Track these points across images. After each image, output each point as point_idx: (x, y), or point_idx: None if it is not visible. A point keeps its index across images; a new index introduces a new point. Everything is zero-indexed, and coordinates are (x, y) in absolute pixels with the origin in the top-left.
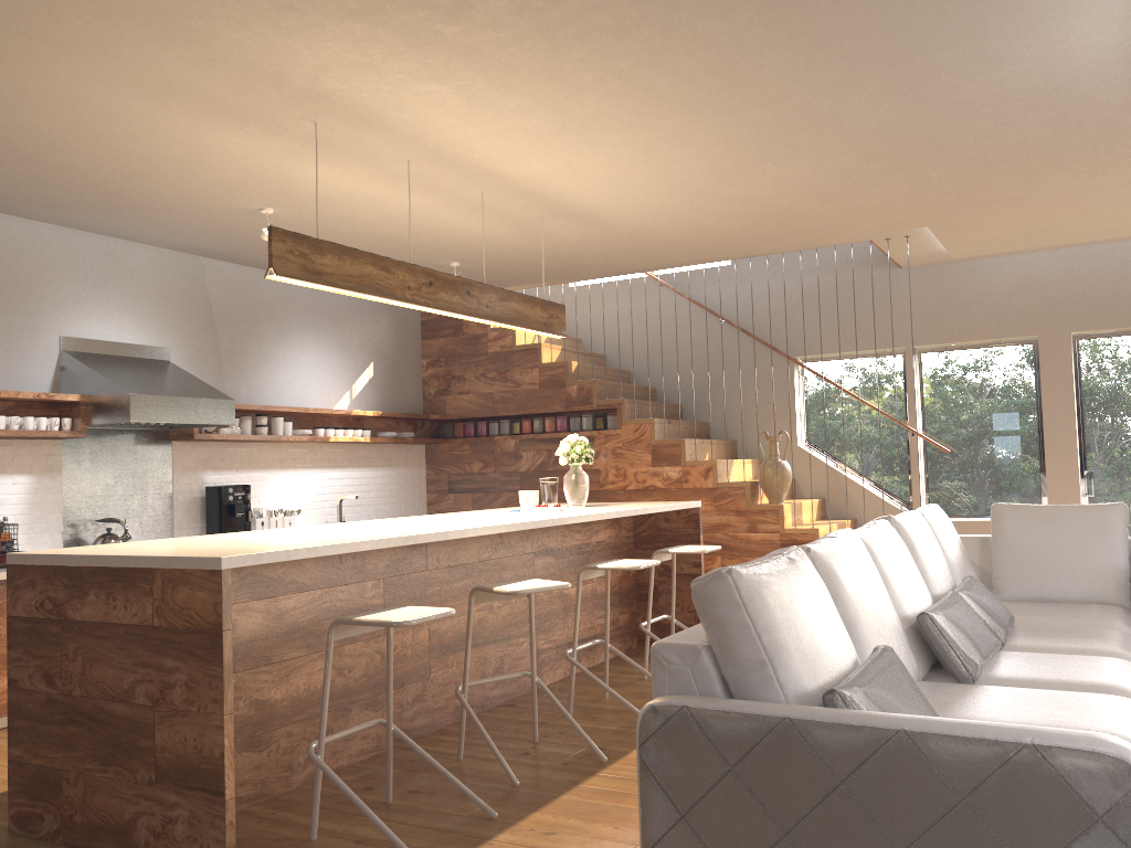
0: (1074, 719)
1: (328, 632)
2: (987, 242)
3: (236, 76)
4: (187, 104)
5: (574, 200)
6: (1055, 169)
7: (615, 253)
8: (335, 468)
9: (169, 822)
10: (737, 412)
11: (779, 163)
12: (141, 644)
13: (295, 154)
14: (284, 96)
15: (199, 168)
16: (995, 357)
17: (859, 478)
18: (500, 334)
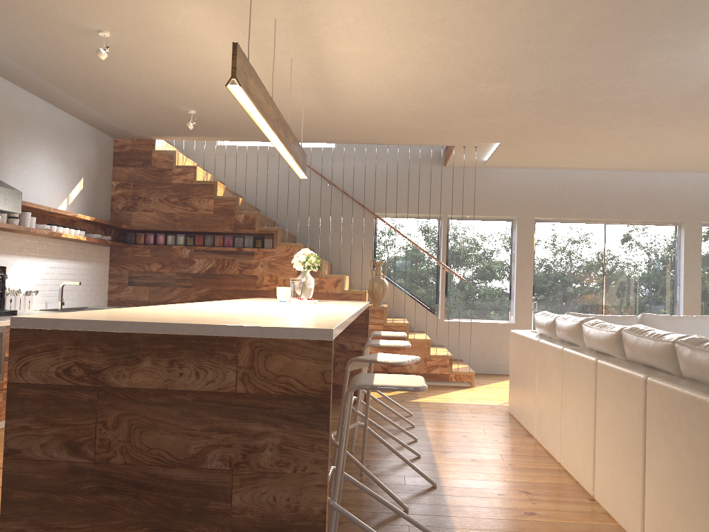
0: None
1: (347, 396)
2: (514, 158)
3: None
4: None
5: (341, 80)
6: (607, 121)
7: (311, 125)
8: (54, 259)
9: None
10: (334, 245)
11: (492, 84)
12: (218, 410)
13: None
14: None
15: None
16: (491, 226)
17: (407, 293)
18: (184, 170)
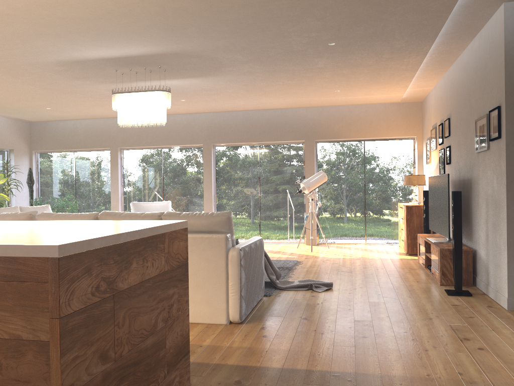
0: None
1: None
2: None
3: None
4: None
5: None
6: None
7: None
8: None
9: None
10: None
11: None
12: (160, 286)
13: None
14: None
15: None
16: None
17: None
18: None
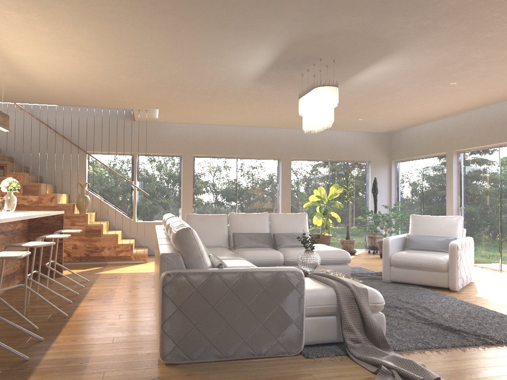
0: None
1: None
2: (173, 118)
3: None
4: None
5: (28, 69)
6: (212, 100)
7: (22, 94)
8: None
9: None
10: (57, 173)
11: (128, 77)
12: None
13: None
14: None
15: None
16: (166, 160)
17: (111, 204)
18: None
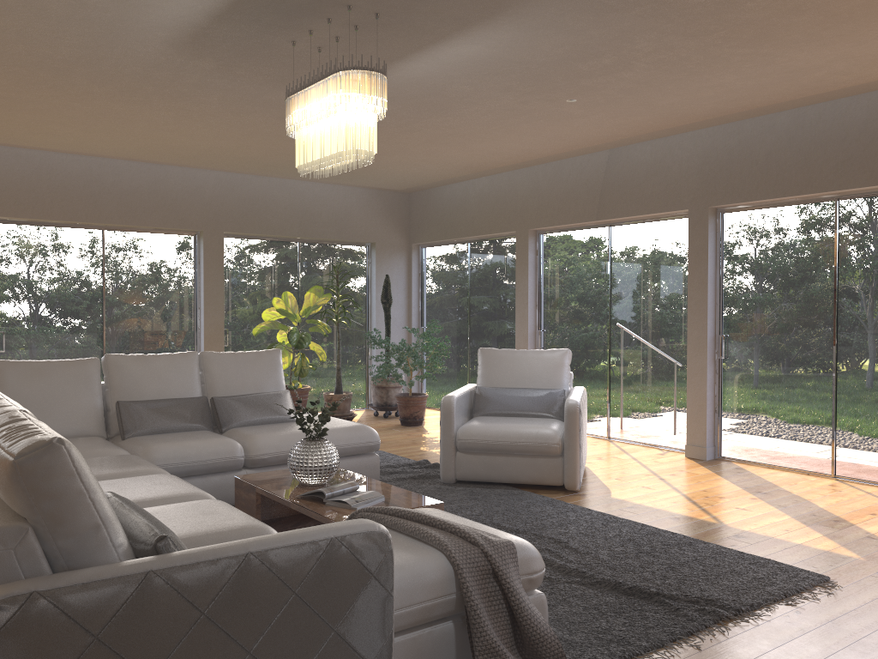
0: (218, 521)
1: None
2: None
3: None
4: None
5: None
6: (53, 85)
7: None
8: None
9: None
10: None
11: None
12: None
13: None
14: None
15: None
16: None
17: None
18: None
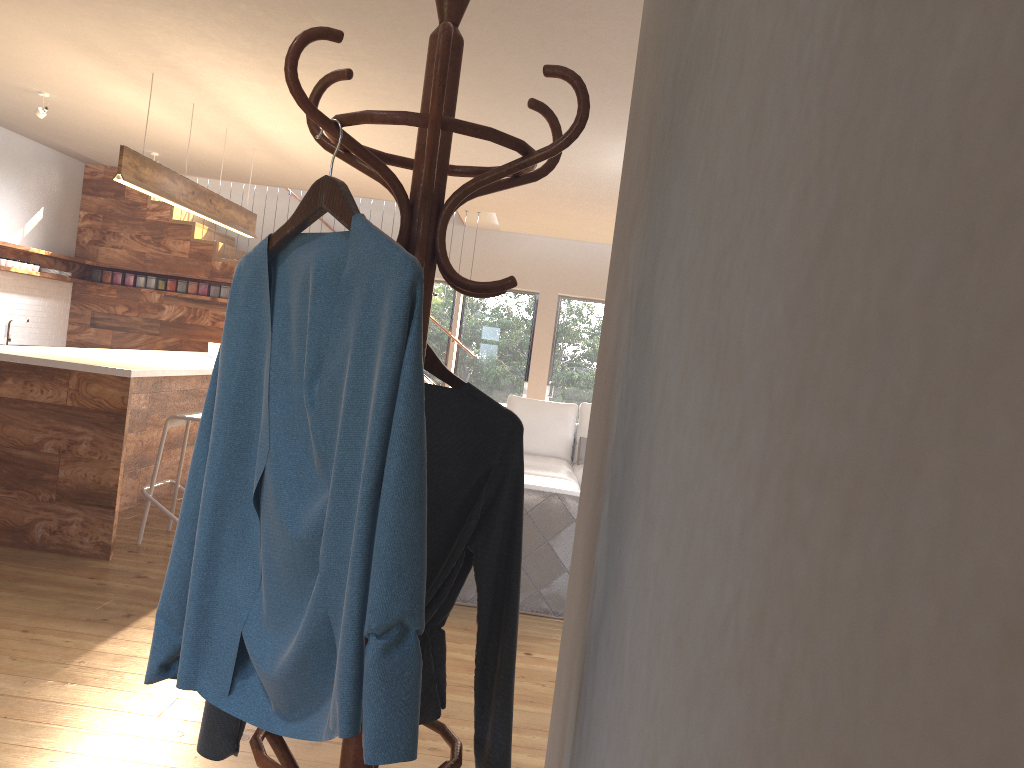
0: None
1: (166, 422)
2: (525, 228)
3: (128, 44)
4: (71, 42)
5: (286, 148)
6: (576, 206)
7: (285, 177)
8: (4, 293)
9: (65, 524)
10: None
11: None
12: (54, 416)
13: (114, 79)
14: (148, 59)
15: (25, 64)
16: (512, 299)
17: None
18: (160, 207)
